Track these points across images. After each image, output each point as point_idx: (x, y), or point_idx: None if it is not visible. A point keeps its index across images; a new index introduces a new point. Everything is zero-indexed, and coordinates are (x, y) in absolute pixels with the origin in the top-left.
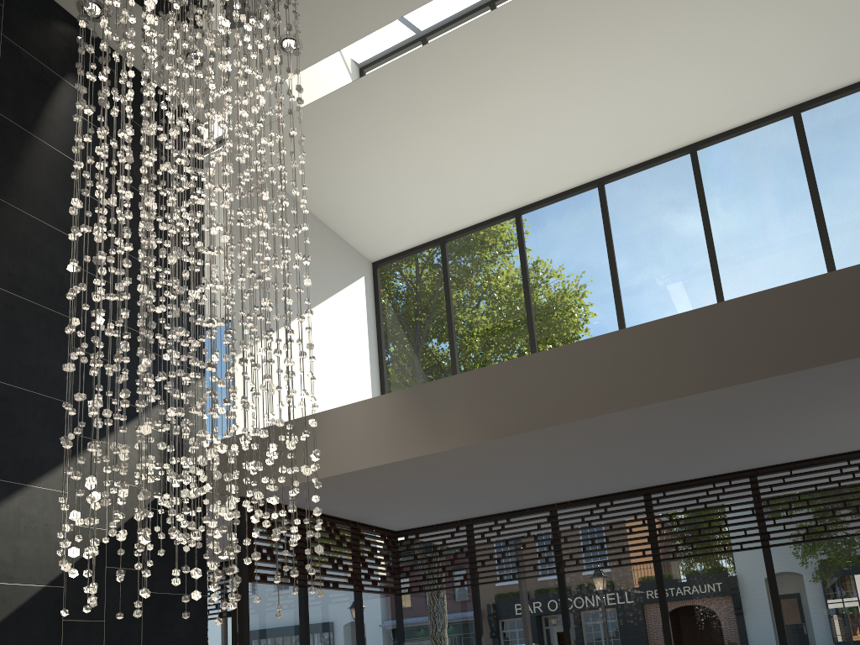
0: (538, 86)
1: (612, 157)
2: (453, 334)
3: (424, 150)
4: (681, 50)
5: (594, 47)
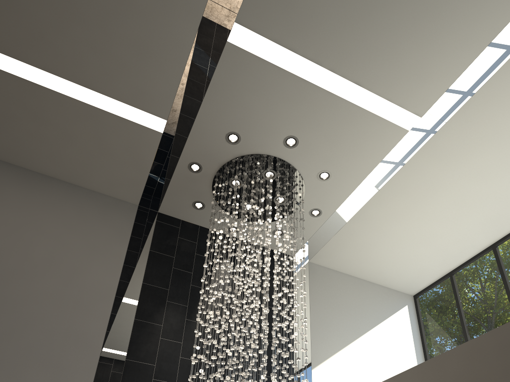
0: (462, 180)
1: None
2: (465, 330)
3: (411, 232)
4: None
5: (486, 148)
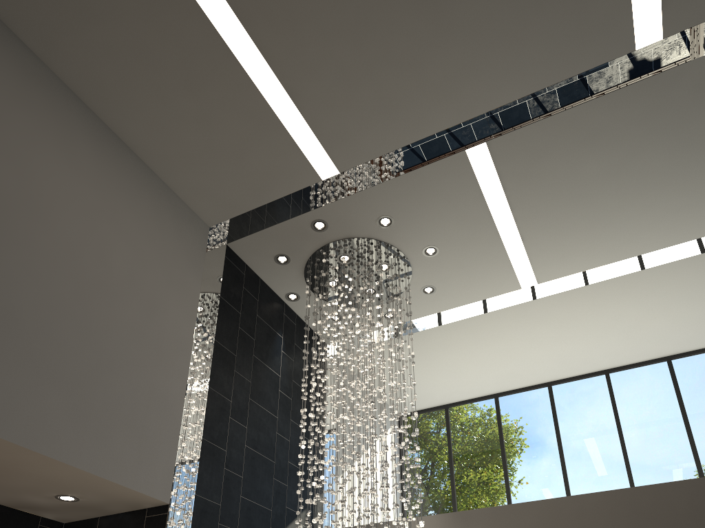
0: (520, 339)
1: (558, 372)
2: (452, 466)
3: (448, 363)
4: (603, 329)
5: (555, 325)
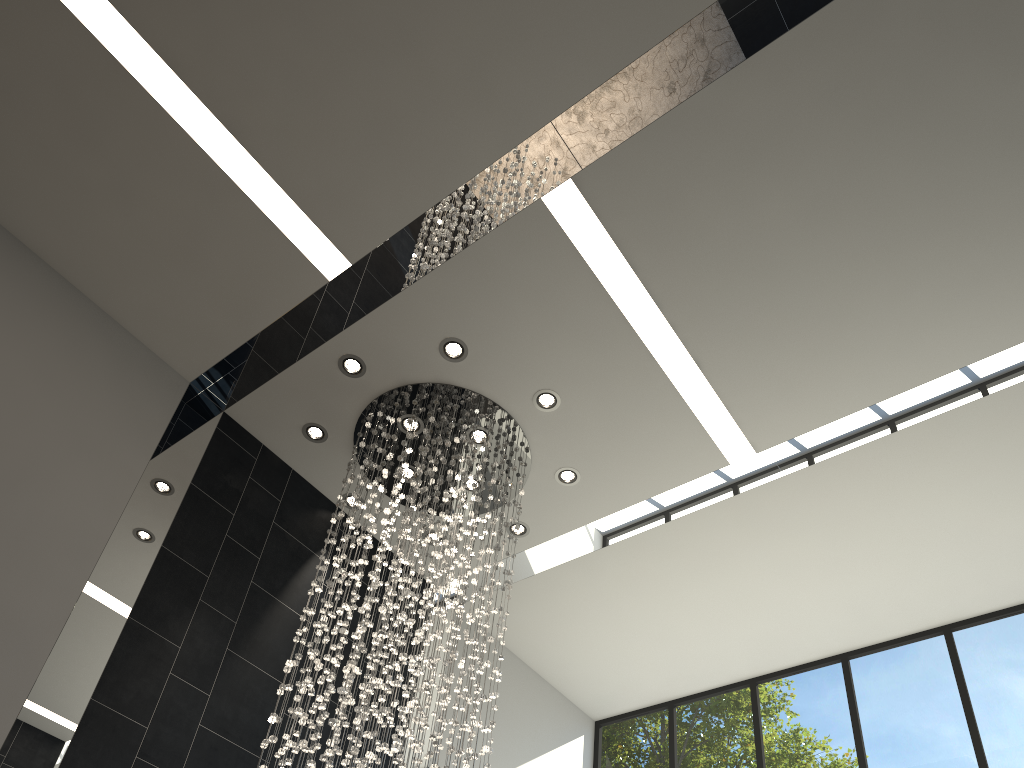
0: (762, 567)
1: (854, 633)
2: None
3: (647, 618)
4: (912, 540)
5: (816, 536)
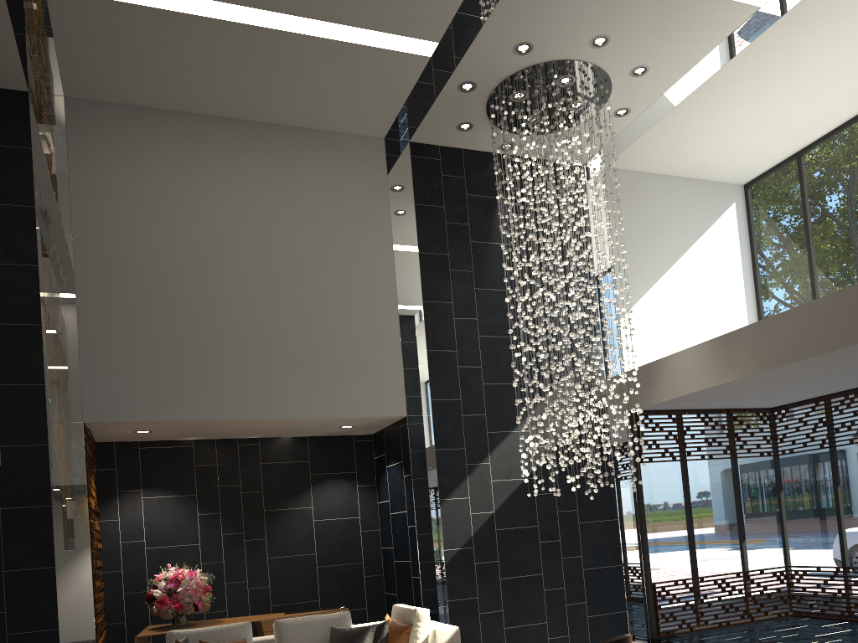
0: (827, 49)
1: None
2: (809, 240)
3: (749, 116)
4: None
5: None
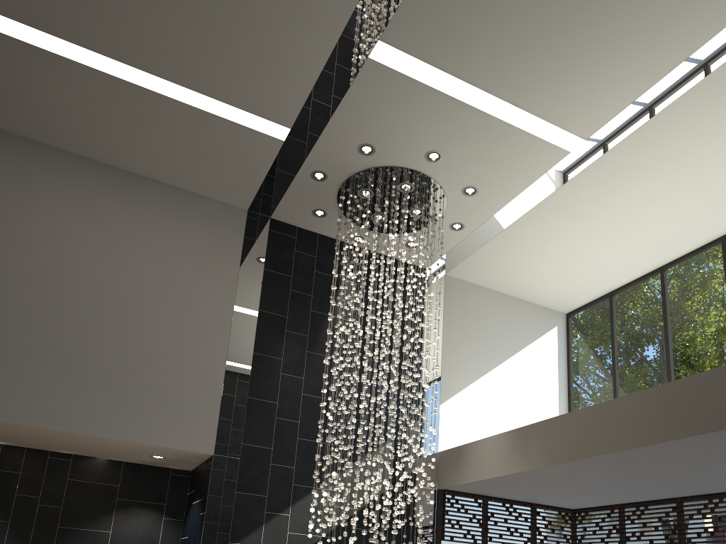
0: (630, 202)
1: (725, 222)
2: (614, 365)
3: (567, 251)
4: None
5: (659, 173)
